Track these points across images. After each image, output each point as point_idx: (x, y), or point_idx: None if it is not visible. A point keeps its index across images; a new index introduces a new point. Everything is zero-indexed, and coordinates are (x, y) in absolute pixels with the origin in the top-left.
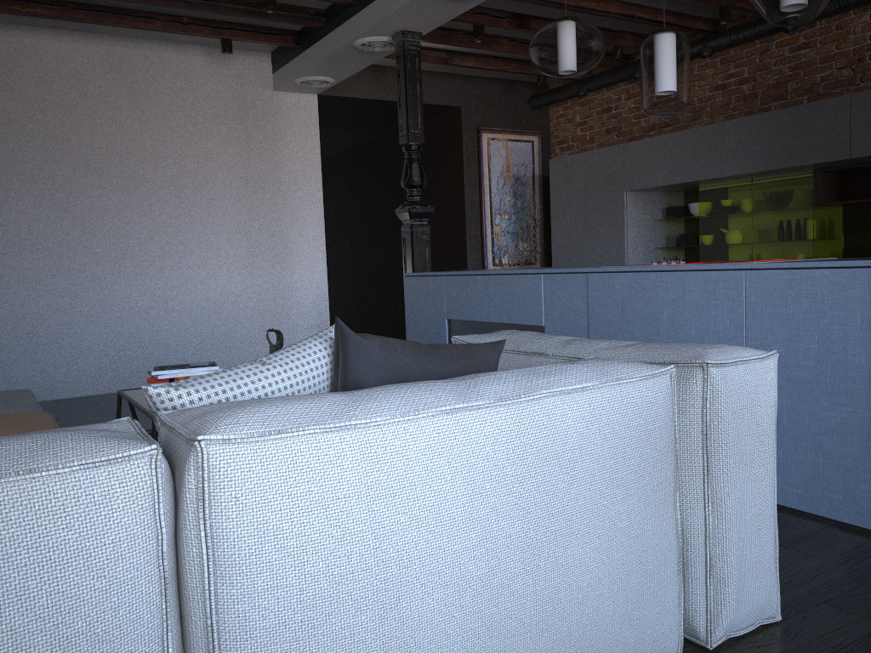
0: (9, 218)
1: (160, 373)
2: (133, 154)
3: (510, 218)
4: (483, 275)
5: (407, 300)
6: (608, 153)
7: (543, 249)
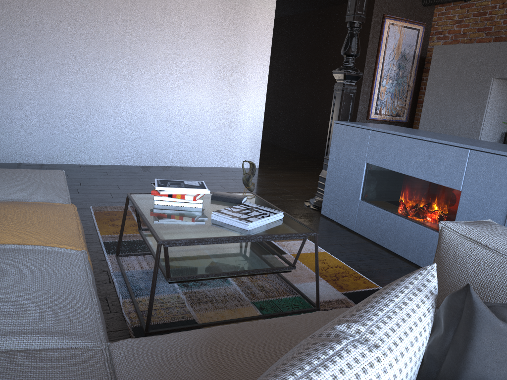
0: (61, 36)
1: (162, 189)
2: (148, 2)
3: (393, 82)
4: (408, 137)
5: (333, 141)
6: (485, 47)
7: (410, 107)
